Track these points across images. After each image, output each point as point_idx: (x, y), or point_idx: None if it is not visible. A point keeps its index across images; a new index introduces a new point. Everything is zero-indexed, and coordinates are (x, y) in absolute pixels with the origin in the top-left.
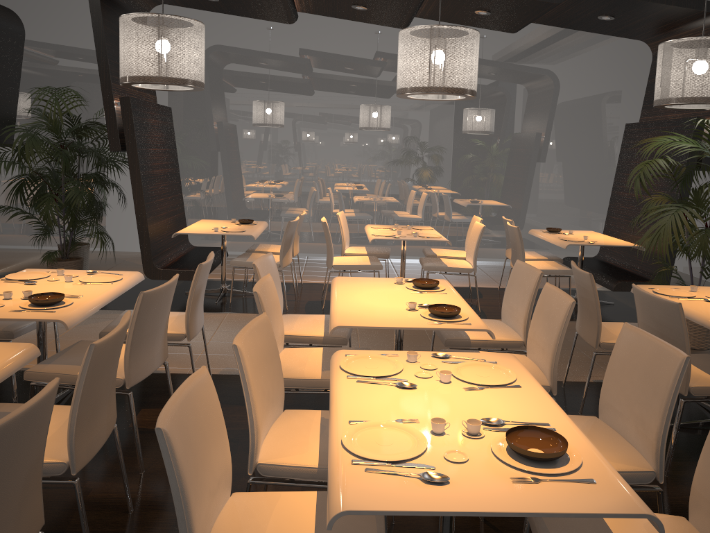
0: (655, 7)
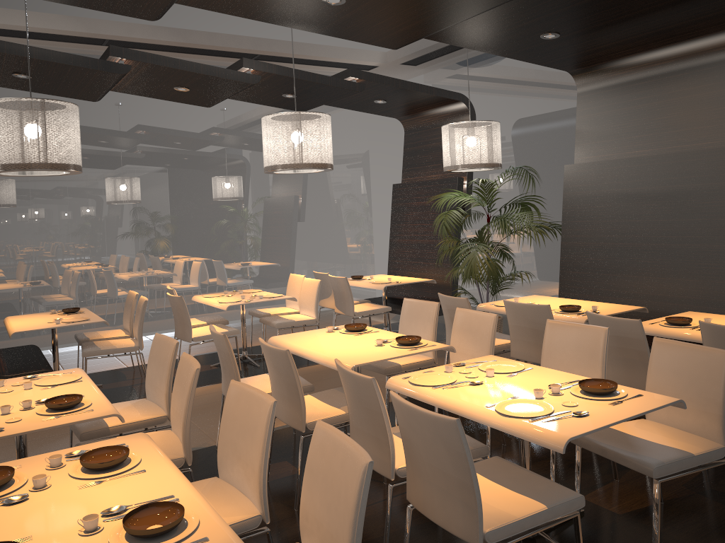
0: (421, 95)
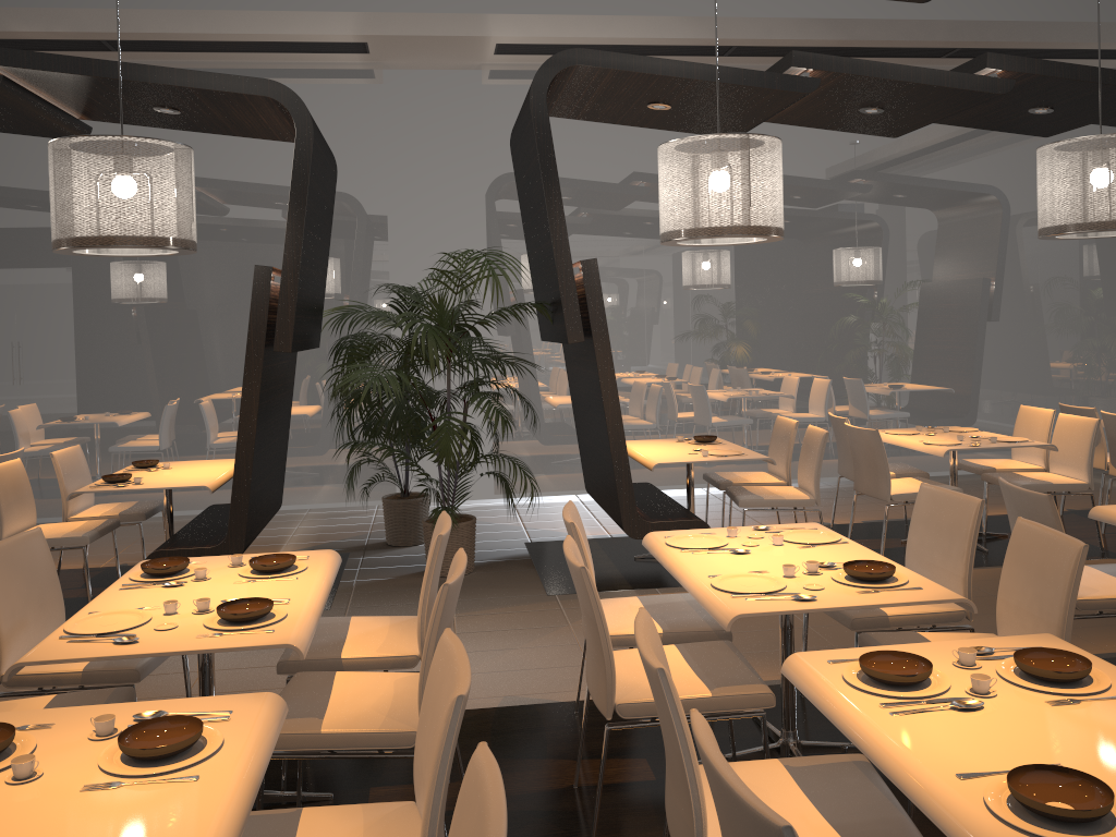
0: None
